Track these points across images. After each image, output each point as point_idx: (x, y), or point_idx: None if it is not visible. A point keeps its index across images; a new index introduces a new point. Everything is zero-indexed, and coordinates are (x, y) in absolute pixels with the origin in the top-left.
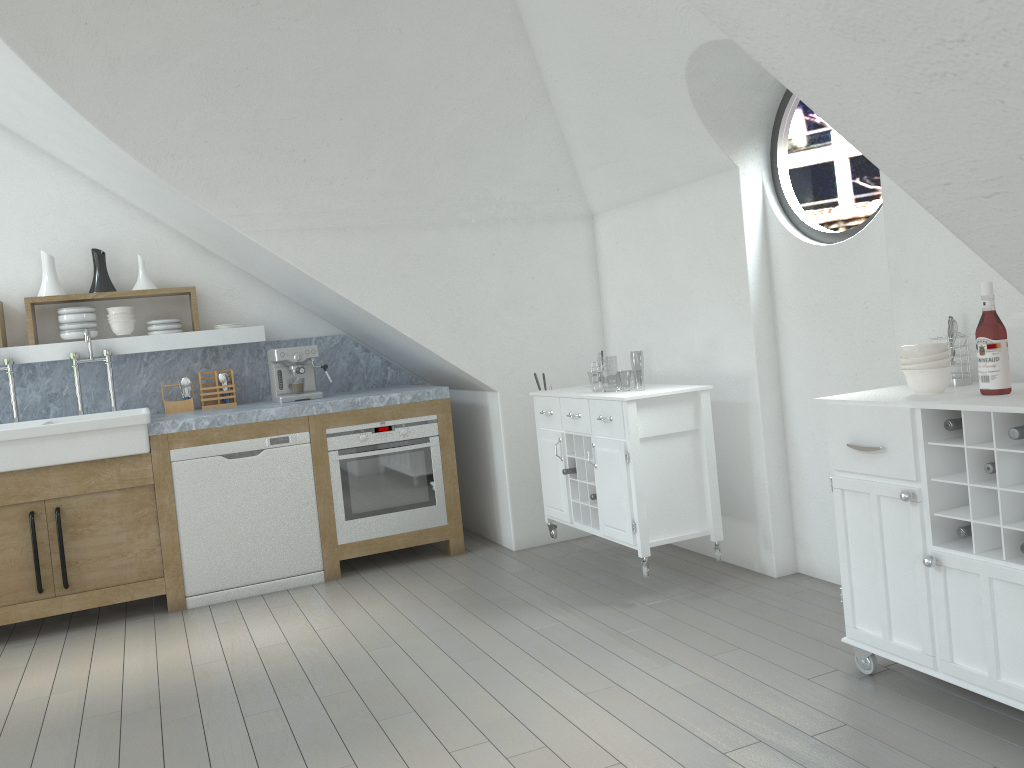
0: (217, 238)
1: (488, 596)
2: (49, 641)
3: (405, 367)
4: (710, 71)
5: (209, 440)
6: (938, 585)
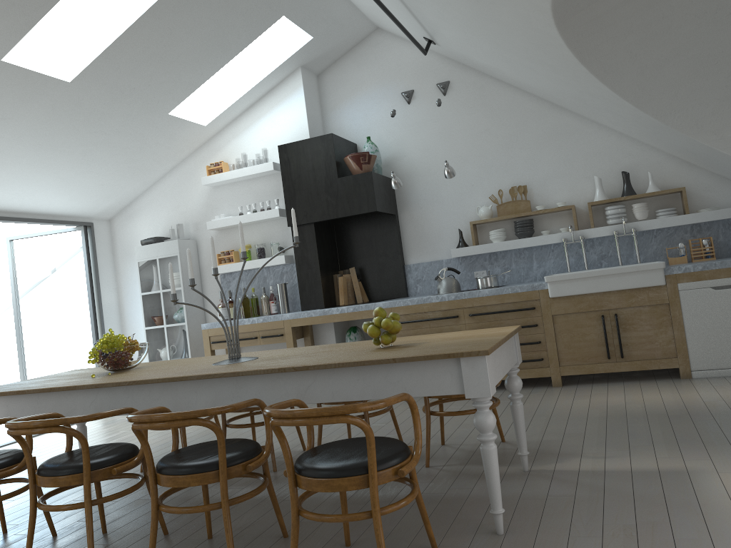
0: (699, 155)
1: None
2: (615, 385)
3: None
4: None
5: (701, 278)
6: None
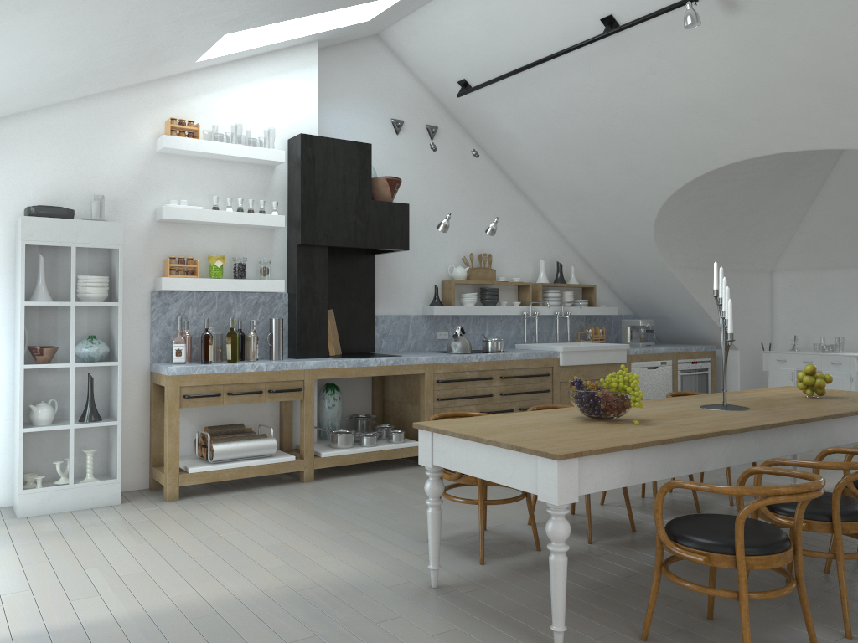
0: (626, 264)
1: None
2: None
3: (656, 334)
4: None
5: (642, 359)
6: None
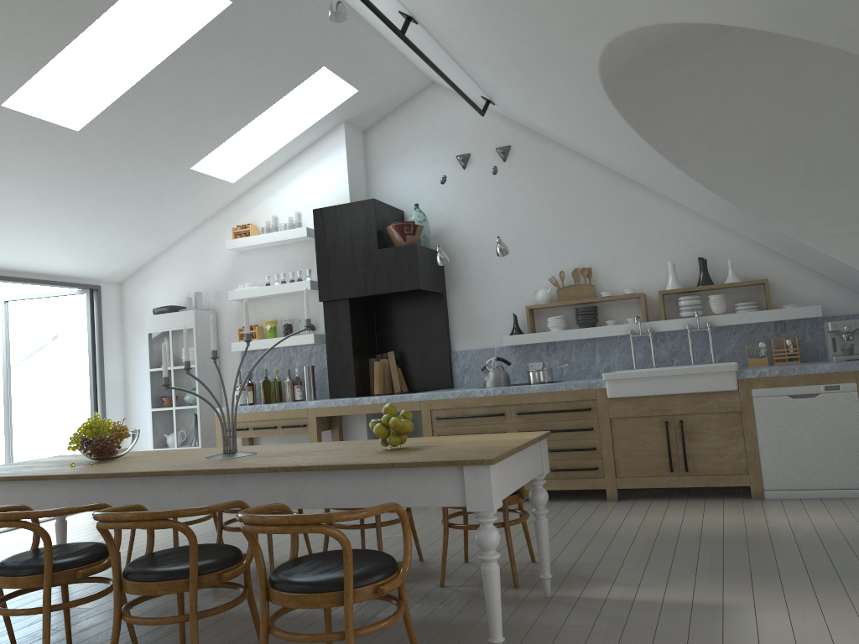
0: (782, 244)
1: None
2: (676, 502)
3: None
4: None
5: (778, 384)
6: None
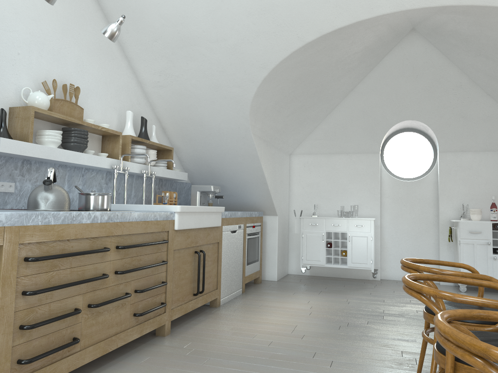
0: (207, 129)
1: (323, 290)
2: (203, 321)
3: None
4: (396, 126)
5: (229, 223)
6: (494, 263)
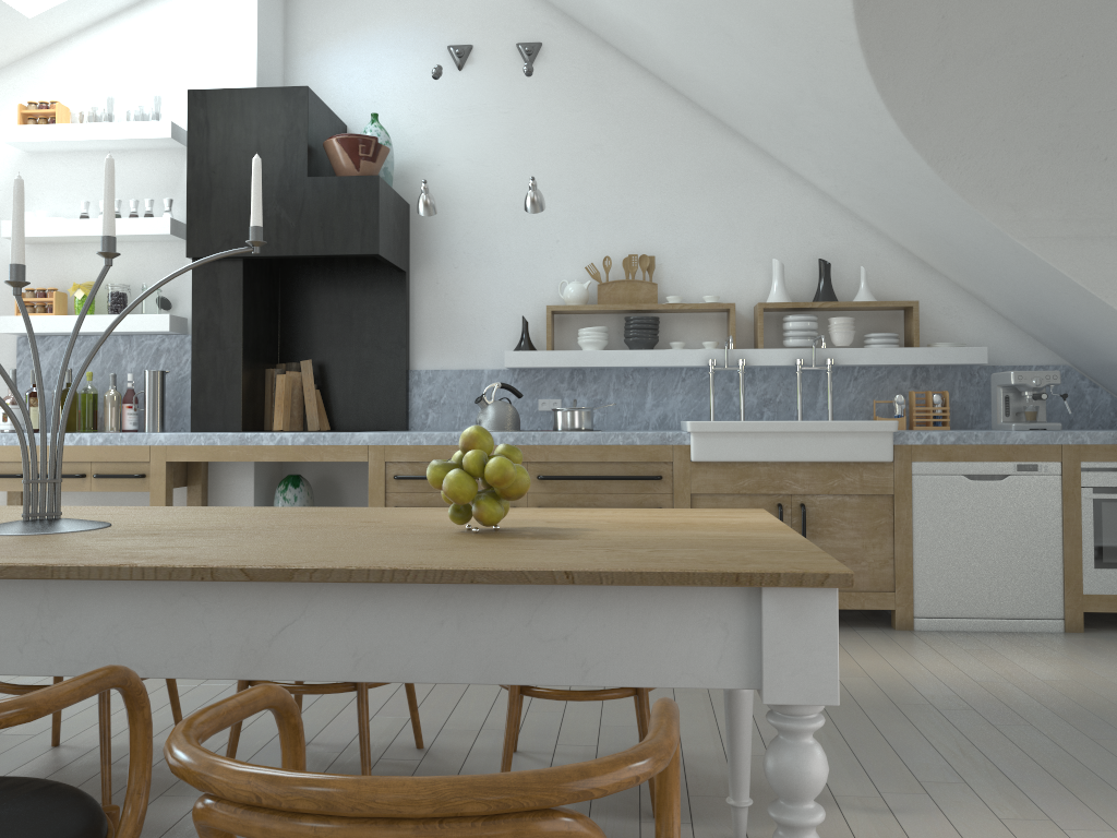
0: (961, 249)
1: None
2: None
3: None
4: None
5: (952, 457)
6: None
